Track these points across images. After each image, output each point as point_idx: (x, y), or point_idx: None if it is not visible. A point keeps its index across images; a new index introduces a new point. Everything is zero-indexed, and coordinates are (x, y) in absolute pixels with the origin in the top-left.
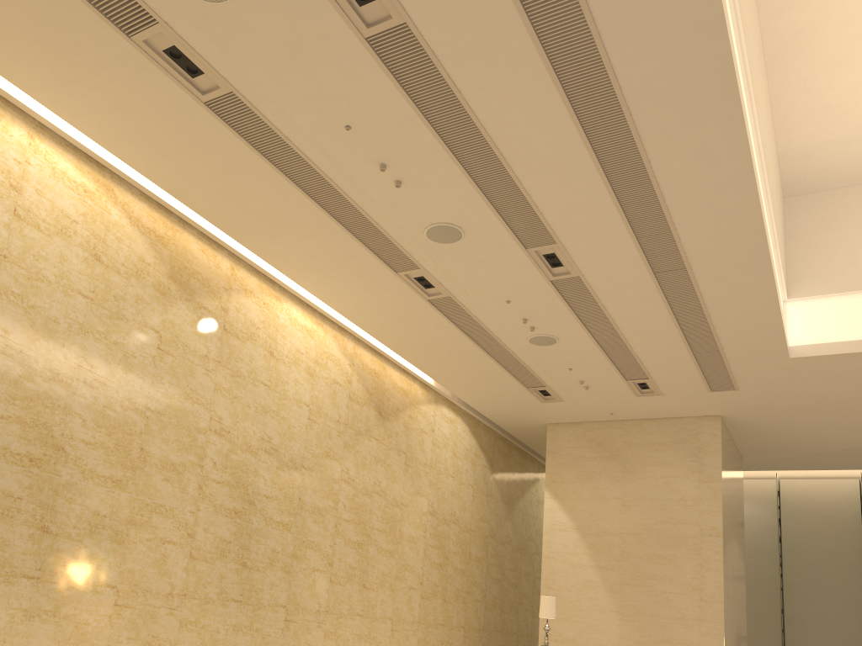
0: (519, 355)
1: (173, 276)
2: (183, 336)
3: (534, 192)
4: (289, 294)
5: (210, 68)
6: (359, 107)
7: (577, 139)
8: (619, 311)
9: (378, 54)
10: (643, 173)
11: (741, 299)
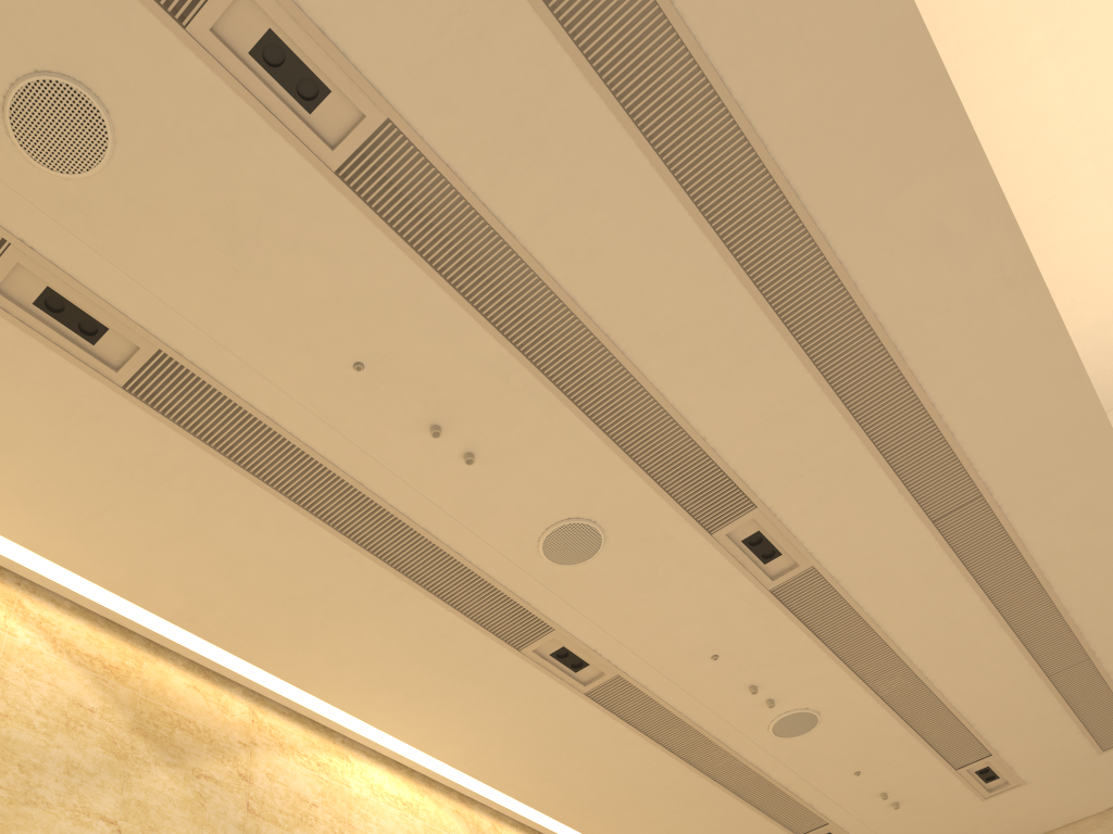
0: (766, 768)
1: (141, 727)
2: (168, 826)
3: (689, 408)
4: (361, 748)
5: (113, 311)
6: (365, 317)
7: (725, 274)
8: (901, 622)
9: (364, 200)
10: (853, 314)
11: (1091, 533)
